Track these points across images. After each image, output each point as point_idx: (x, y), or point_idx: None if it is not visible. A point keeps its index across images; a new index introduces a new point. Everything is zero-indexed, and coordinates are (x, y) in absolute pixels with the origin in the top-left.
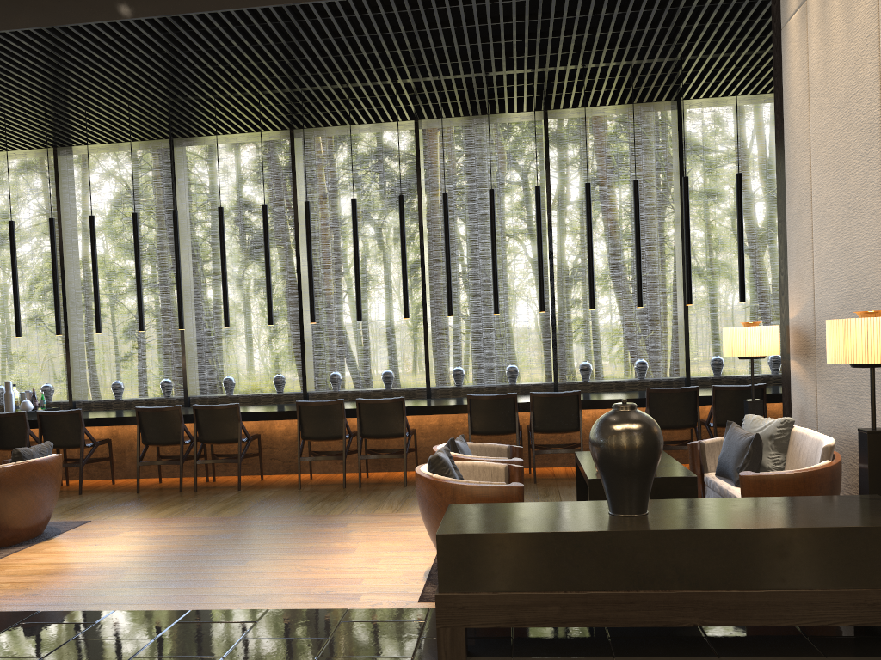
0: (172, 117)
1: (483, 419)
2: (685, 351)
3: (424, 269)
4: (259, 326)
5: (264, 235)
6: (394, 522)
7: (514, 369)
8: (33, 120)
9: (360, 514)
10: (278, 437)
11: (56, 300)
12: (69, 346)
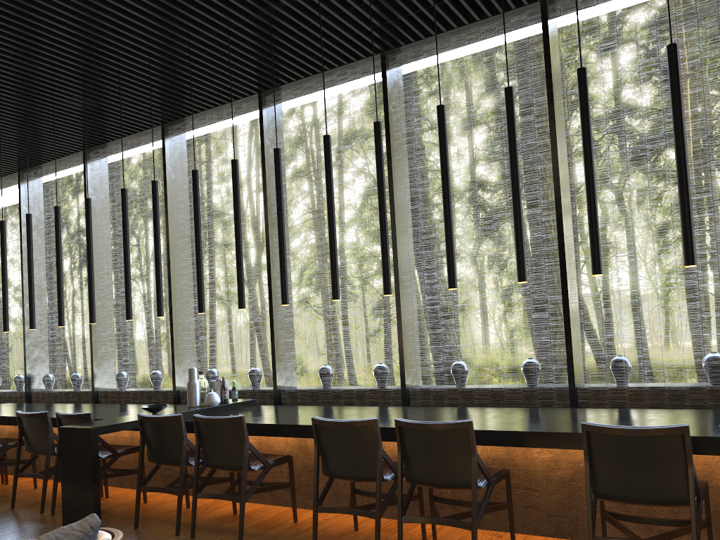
0: (377, 6)
1: None
2: None
3: None
4: (493, 300)
5: (509, 136)
6: None
7: None
8: (219, 46)
9: None
10: (538, 472)
11: (238, 264)
12: (273, 324)
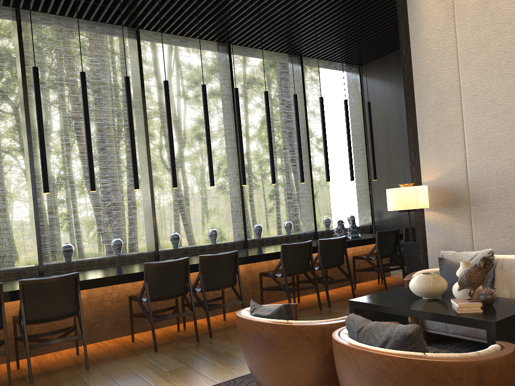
0: None
1: (159, 286)
2: (243, 221)
3: (32, 151)
4: None
5: None
6: None
7: (121, 242)
8: None
9: None
10: None
11: None
12: None
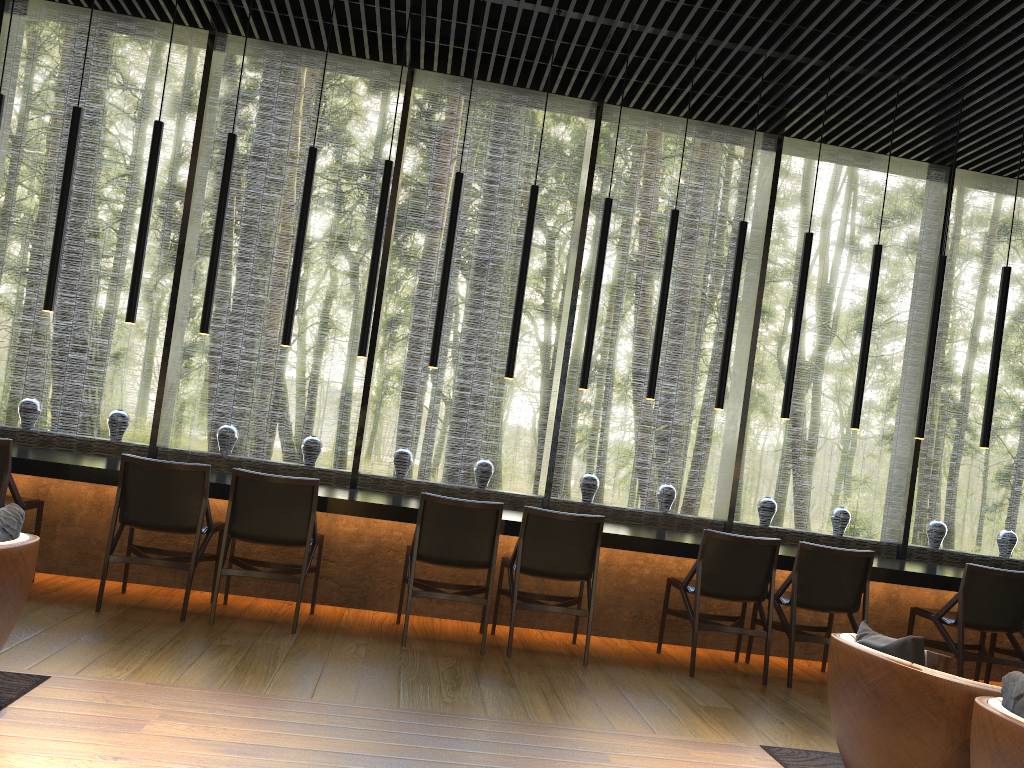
0: None
1: (719, 573)
2: (906, 508)
3: (573, 321)
4: None
5: (380, 209)
6: (691, 762)
7: (673, 492)
8: None
9: (596, 728)
10: (340, 543)
11: None
12: None
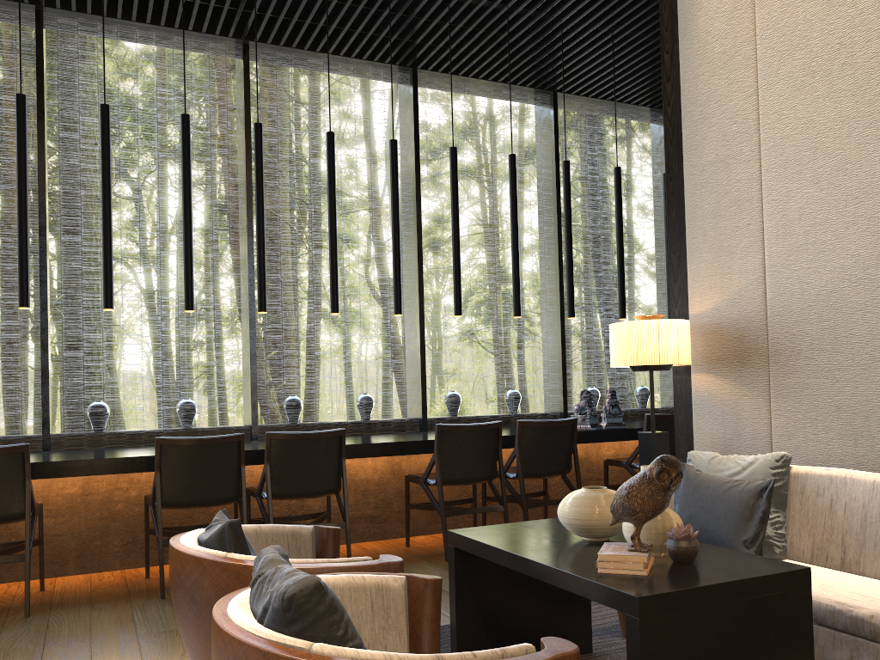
0: None
1: (183, 480)
2: (421, 384)
3: (46, 242)
4: None
5: None
6: None
7: (191, 406)
8: None
9: None
10: None
11: None
12: None
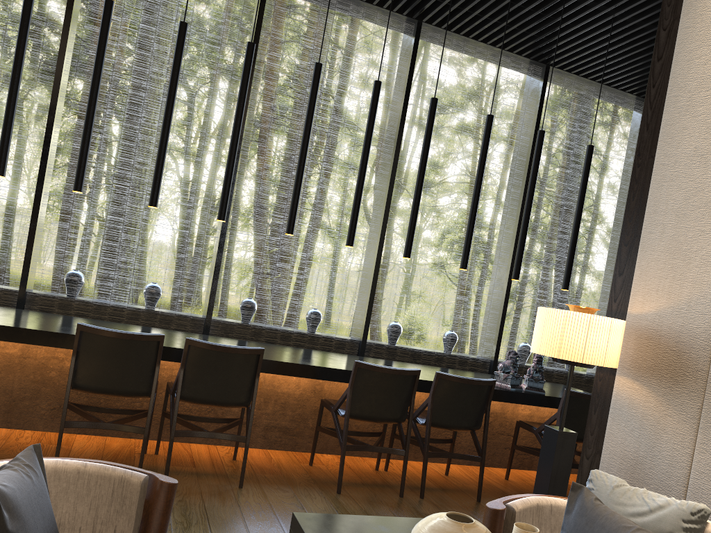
0: None
1: (97, 368)
2: (367, 311)
3: (53, 121)
4: None
5: None
6: None
7: (156, 290)
8: None
9: None
10: None
11: None
12: None
